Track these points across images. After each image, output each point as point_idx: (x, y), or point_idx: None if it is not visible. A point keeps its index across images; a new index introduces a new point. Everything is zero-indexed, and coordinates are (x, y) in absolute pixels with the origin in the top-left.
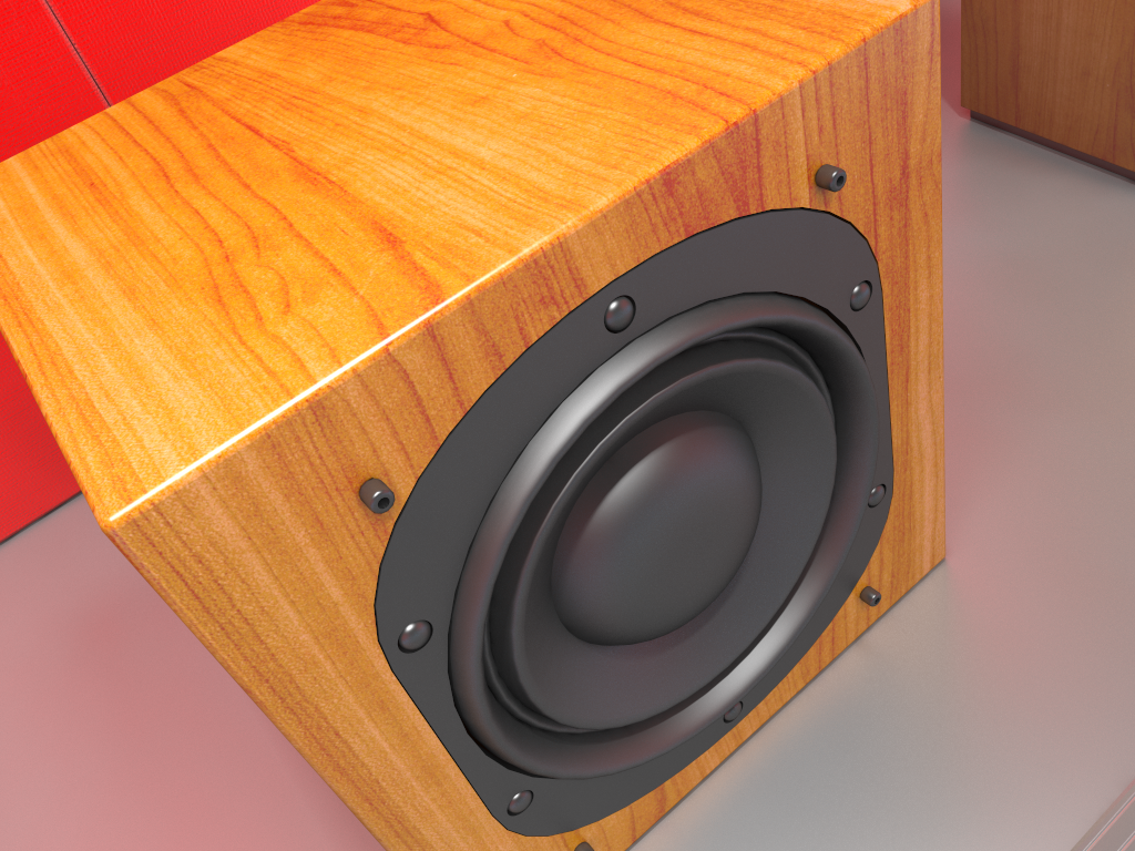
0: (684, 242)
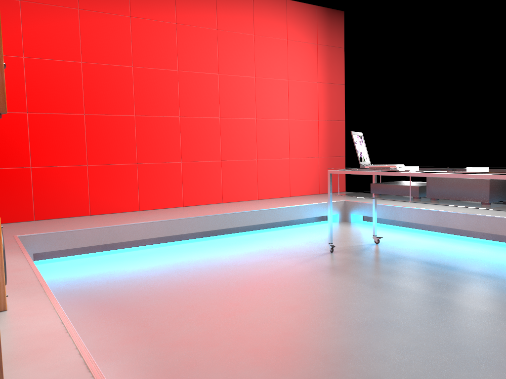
0: None
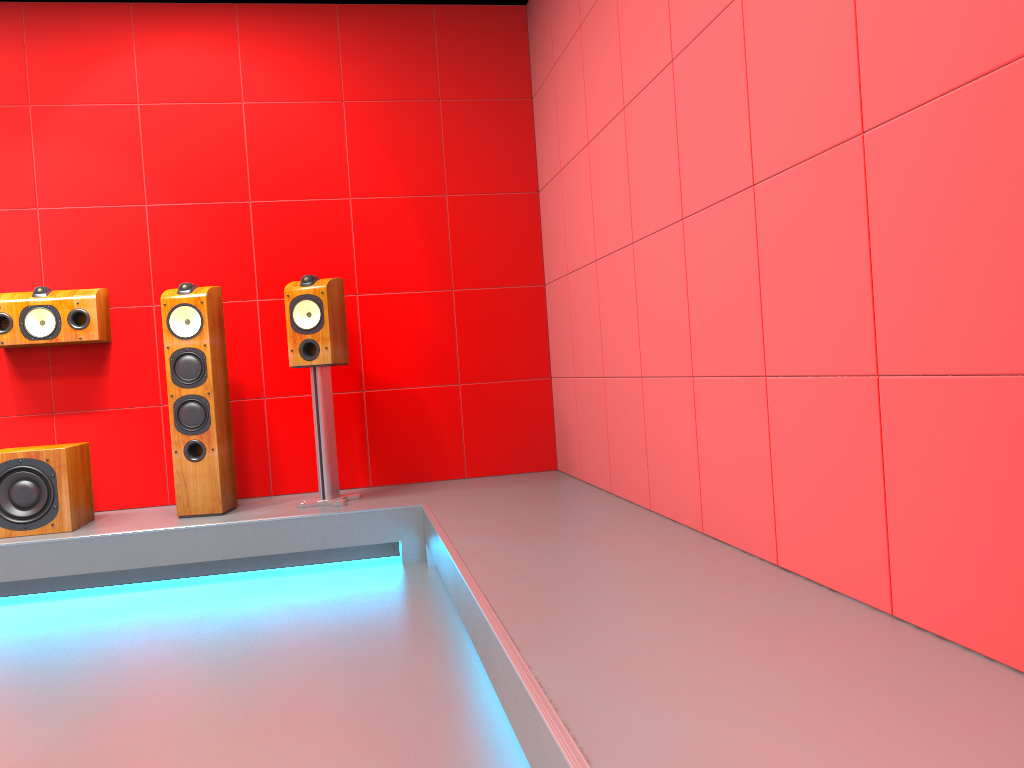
0: (29, 458)
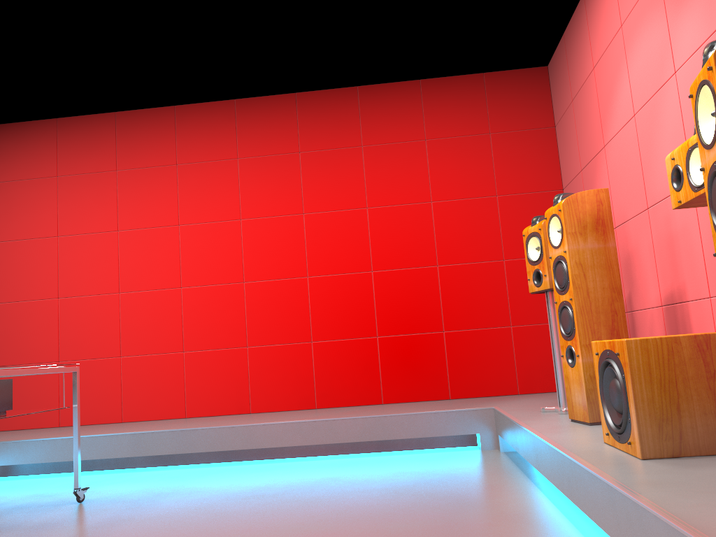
0: (610, 350)
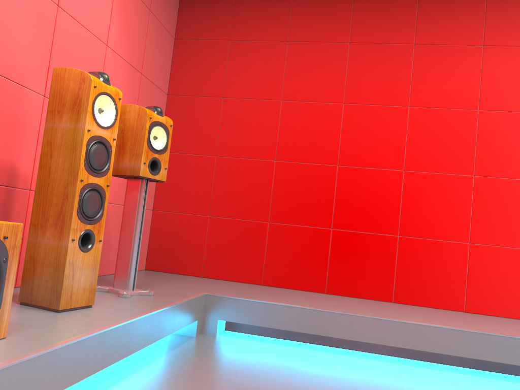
0: None
